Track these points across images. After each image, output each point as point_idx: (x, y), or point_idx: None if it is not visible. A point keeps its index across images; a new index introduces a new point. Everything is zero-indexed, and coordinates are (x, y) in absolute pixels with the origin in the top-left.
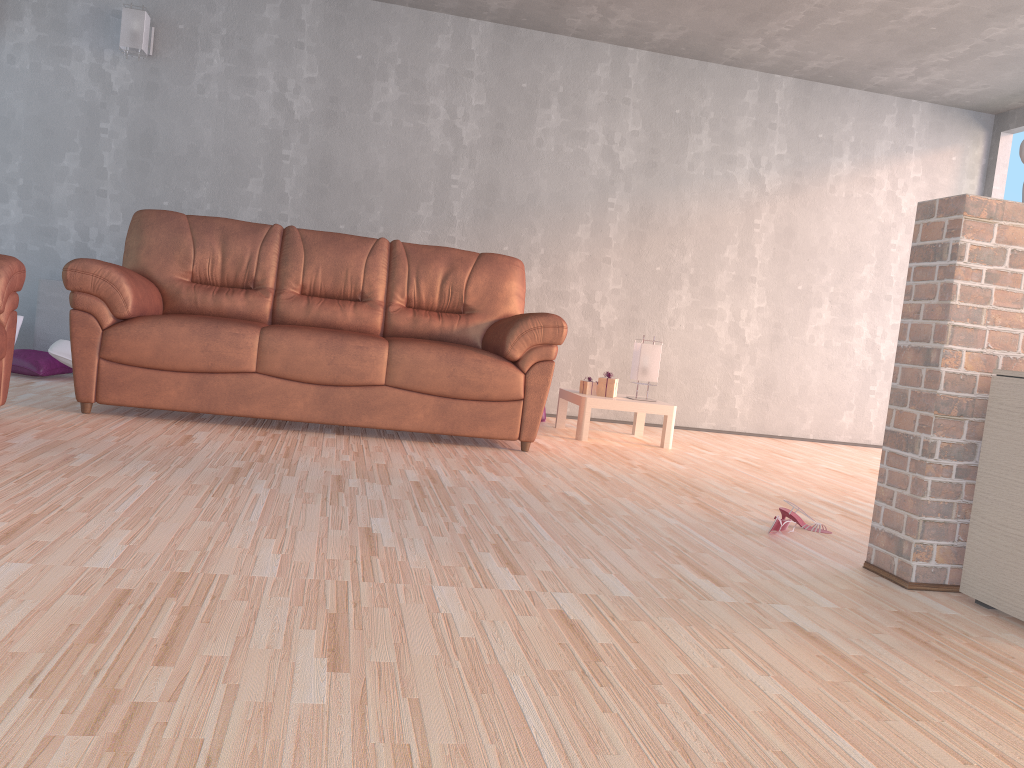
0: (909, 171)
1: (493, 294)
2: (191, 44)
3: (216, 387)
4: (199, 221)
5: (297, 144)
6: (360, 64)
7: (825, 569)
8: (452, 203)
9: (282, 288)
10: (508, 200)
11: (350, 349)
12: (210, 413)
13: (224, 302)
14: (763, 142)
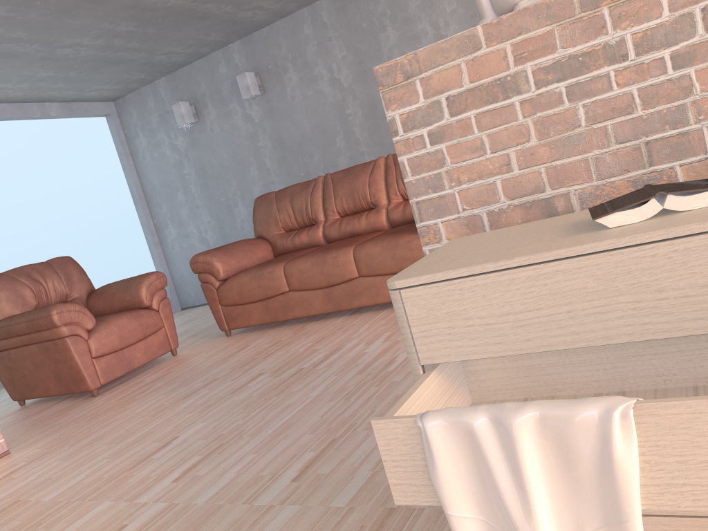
0: None
1: None
2: (278, 74)
3: (274, 306)
4: (280, 193)
5: (352, 103)
6: (366, 29)
7: None
8: None
9: (327, 218)
10: None
11: (329, 260)
12: (277, 321)
13: (296, 241)
14: None
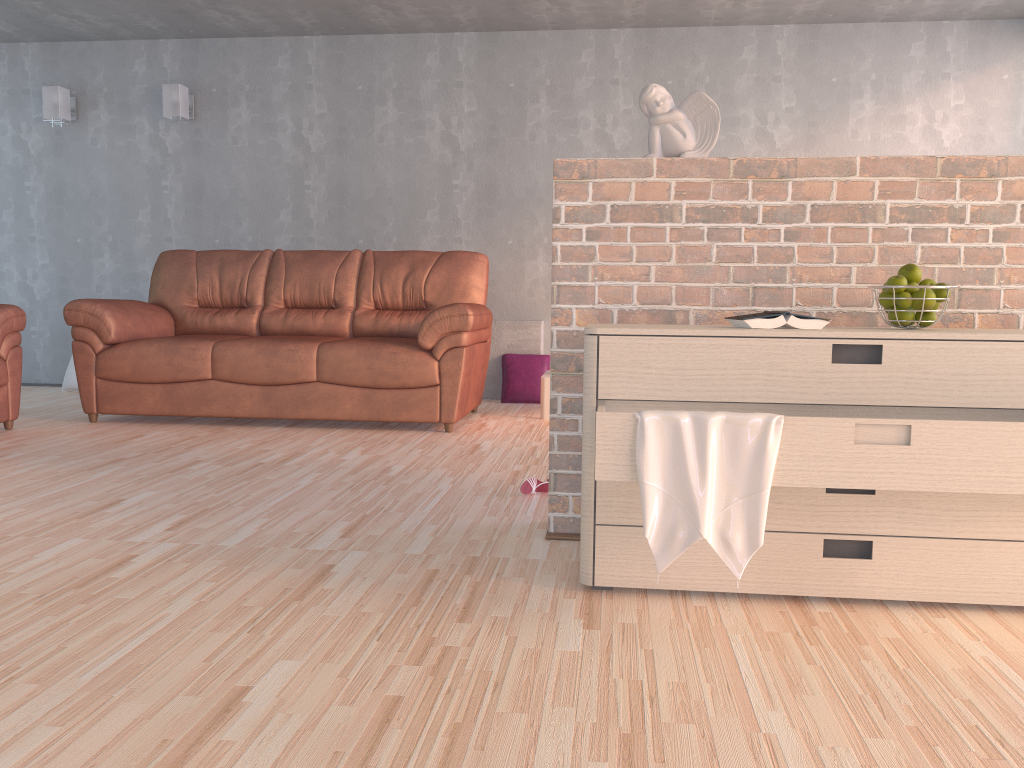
0: (948, 100)
1: (450, 289)
2: (223, 103)
3: (182, 394)
4: (204, 255)
5: (316, 174)
6: (361, 94)
7: (500, 523)
8: (456, 206)
9: (267, 304)
10: (508, 196)
11: (283, 352)
12: (181, 416)
13: (217, 321)
14: (768, 97)
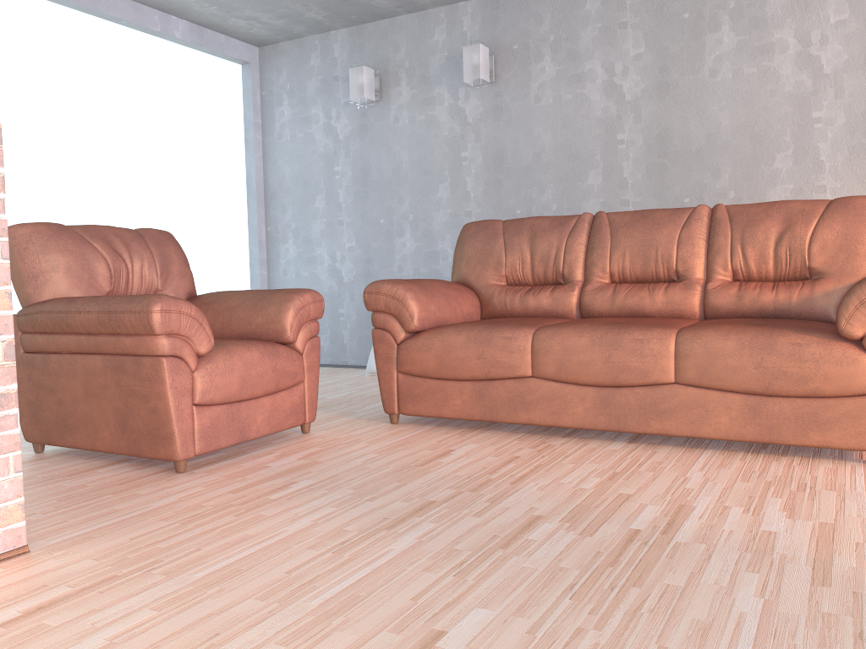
0: None
1: (849, 249)
2: (525, 60)
3: (495, 394)
4: (512, 224)
5: (630, 125)
6: (688, 22)
7: None
8: (817, 146)
9: (589, 279)
10: None
11: (627, 343)
12: (493, 421)
13: (529, 302)
14: None
